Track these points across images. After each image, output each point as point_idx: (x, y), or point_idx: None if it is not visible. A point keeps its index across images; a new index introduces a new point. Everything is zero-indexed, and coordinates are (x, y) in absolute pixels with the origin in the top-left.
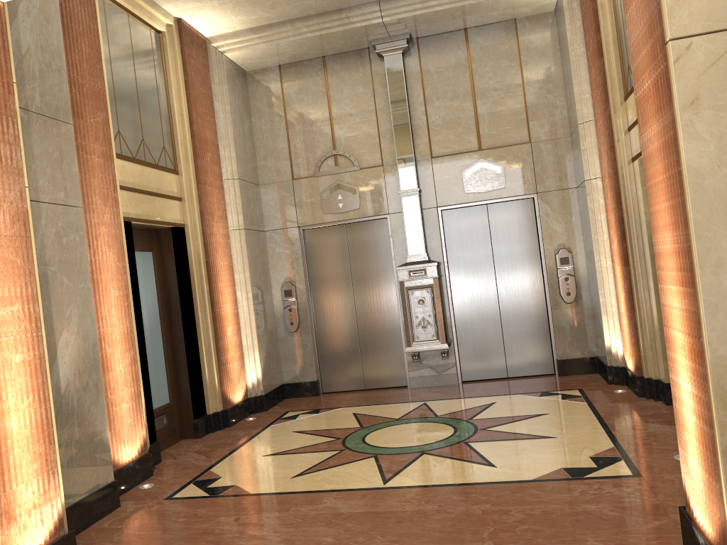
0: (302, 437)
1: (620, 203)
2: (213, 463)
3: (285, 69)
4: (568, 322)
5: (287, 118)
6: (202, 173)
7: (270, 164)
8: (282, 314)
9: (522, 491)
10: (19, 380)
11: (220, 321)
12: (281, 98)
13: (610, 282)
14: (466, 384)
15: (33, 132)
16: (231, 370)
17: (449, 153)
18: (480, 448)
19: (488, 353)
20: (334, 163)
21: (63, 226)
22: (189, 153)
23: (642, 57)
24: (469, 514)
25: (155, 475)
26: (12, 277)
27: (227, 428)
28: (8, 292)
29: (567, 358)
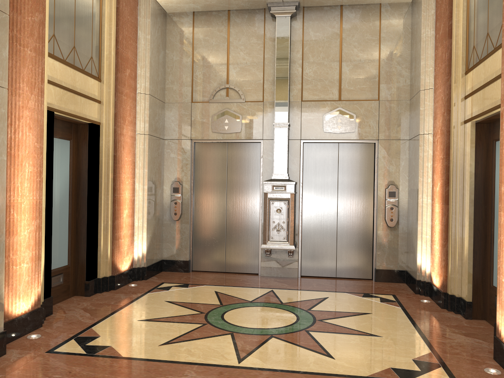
0: (172, 307)
1: (448, 155)
2: (95, 321)
3: (198, 16)
4: (388, 241)
5: (194, 54)
6: (120, 84)
7: (176, 88)
8: (169, 206)
9: None
10: None
11: (119, 204)
12: (191, 37)
13: (428, 216)
14: (303, 278)
15: None
16: (122, 245)
17: (315, 99)
18: (319, 338)
19: (324, 256)
20: (225, 94)
21: None
22: (112, 66)
23: None
24: None
25: (44, 327)
26: None
27: (112, 290)
28: None
29: (383, 268)
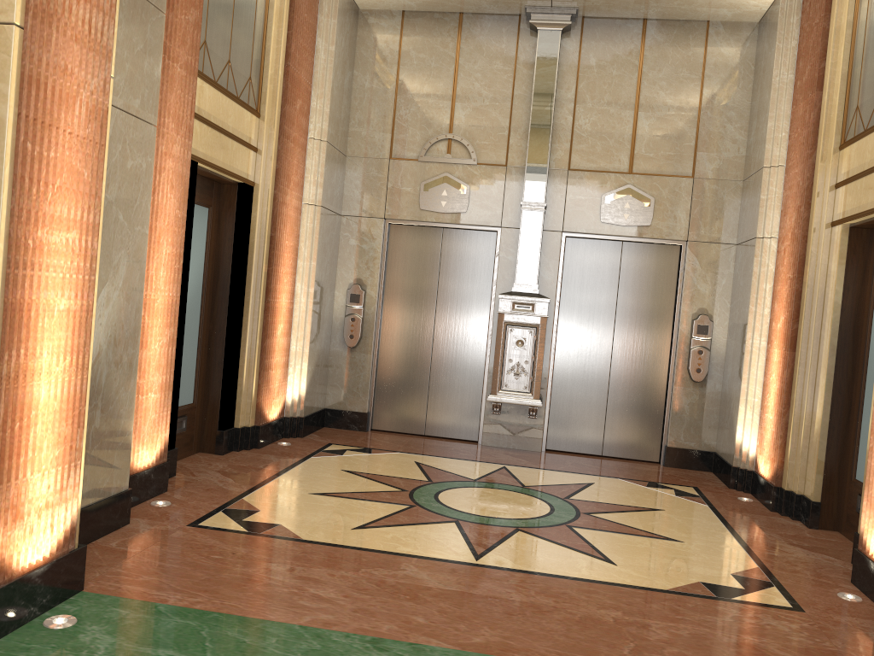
0: (356, 479)
1: (801, 273)
2: (245, 490)
3: (410, 18)
4: (689, 404)
5: (399, 80)
6: (288, 123)
7: (366, 134)
8: (342, 323)
9: (657, 602)
10: (59, 333)
11: (272, 314)
12: (397, 53)
13: (759, 367)
14: (550, 453)
15: (120, 9)
16: (272, 379)
17: (591, 169)
18: (589, 537)
19: (585, 421)
20: (446, 149)
21: (131, 145)
22: (278, 94)
23: None
24: (598, 620)
25: (170, 492)
26: (75, 193)
27: (255, 449)
28: (67, 212)
29: (679, 446)
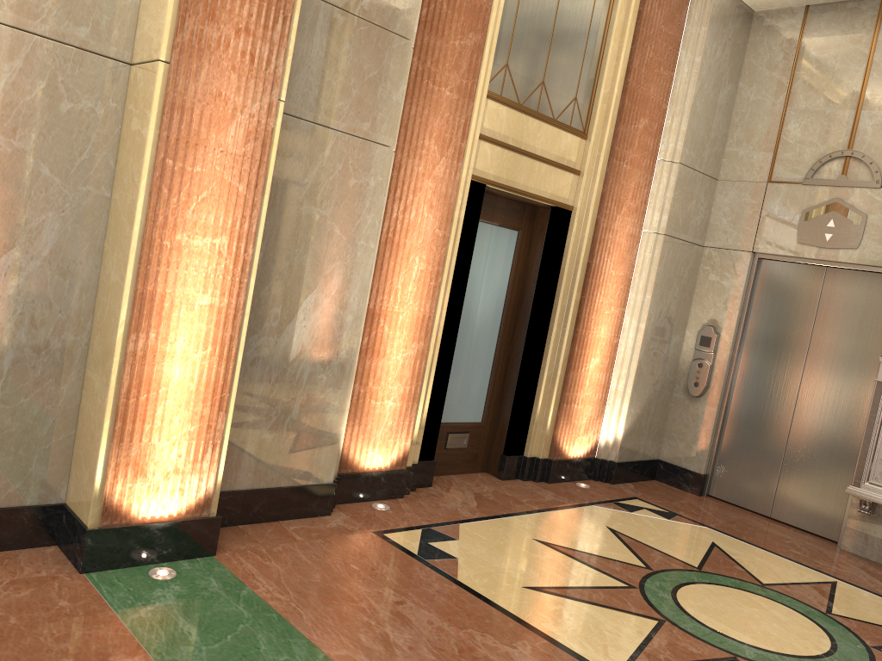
0: (608, 540)
1: None
2: (473, 517)
3: (814, 13)
4: None
5: (792, 88)
6: (622, 144)
7: (743, 154)
8: (689, 367)
9: None
10: (199, 325)
11: (582, 346)
12: (792, 57)
13: None
14: None
15: (347, 40)
16: (576, 414)
17: None
18: None
19: None
20: (840, 170)
21: (355, 165)
22: (611, 113)
23: None
24: None
25: (404, 499)
26: (225, 204)
27: (544, 483)
28: (213, 220)
29: None
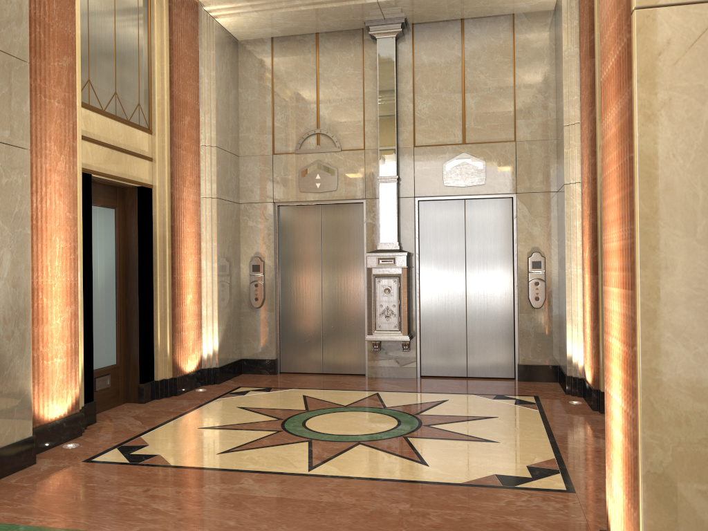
0: (244, 414)
1: (595, 209)
2: (146, 429)
3: (277, 42)
4: (533, 327)
5: (274, 91)
6: (177, 136)
7: (252, 137)
8: (248, 289)
9: (447, 494)
10: None
11: (179, 287)
12: (270, 71)
13: (578, 291)
14: (424, 379)
15: None
16: (185, 339)
17: (432, 144)
18: (418, 445)
19: (450, 350)
20: (316, 142)
21: (4, 166)
22: (166, 114)
23: (609, 32)
24: (385, 513)
25: (84, 436)
26: None
27: (174, 396)
28: None
29: (529, 363)
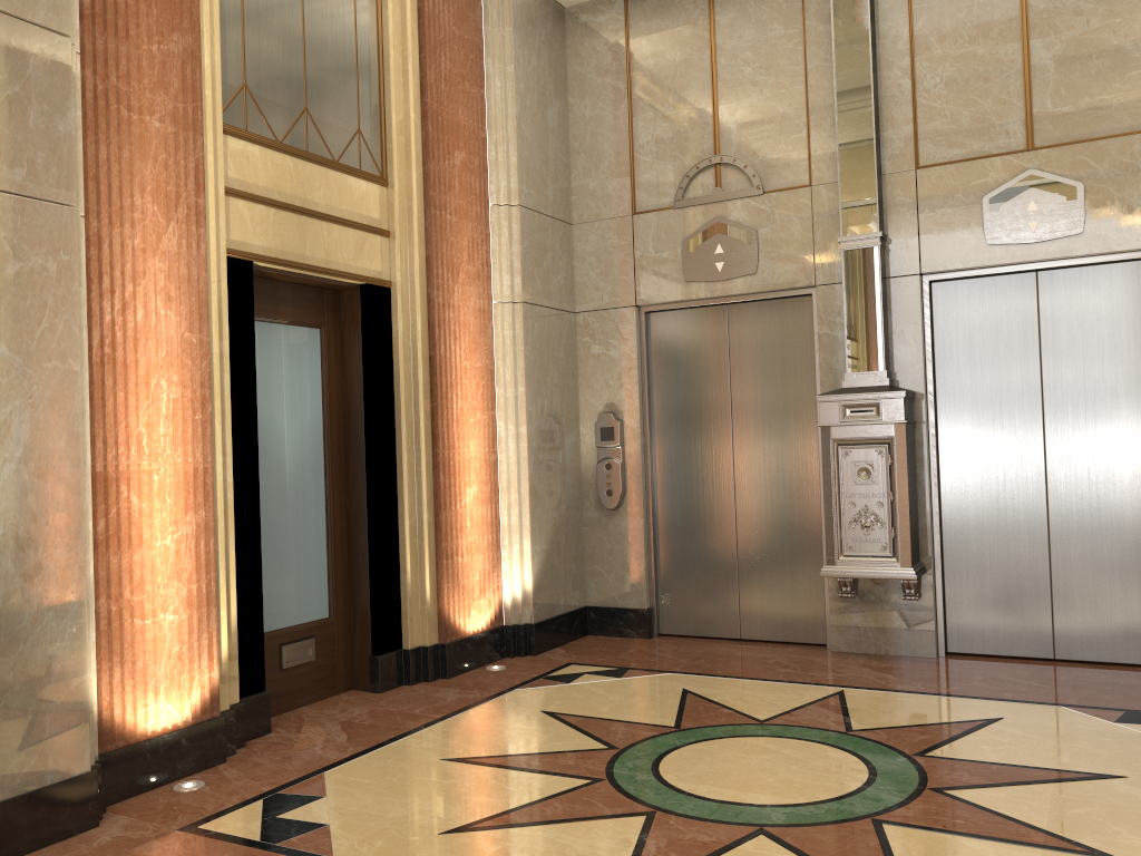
0: (548, 729)
1: None
2: (345, 756)
3: None
4: None
5: (633, 94)
6: (438, 188)
7: (595, 185)
8: (595, 474)
9: None
10: None
11: (449, 472)
12: (623, 55)
13: None
14: (953, 660)
15: None
16: (464, 570)
17: (956, 158)
18: (904, 850)
19: (1013, 599)
20: (713, 182)
21: (13, 239)
22: (413, 147)
23: None
24: None
25: (229, 763)
26: None
27: (441, 680)
28: None
29: None
